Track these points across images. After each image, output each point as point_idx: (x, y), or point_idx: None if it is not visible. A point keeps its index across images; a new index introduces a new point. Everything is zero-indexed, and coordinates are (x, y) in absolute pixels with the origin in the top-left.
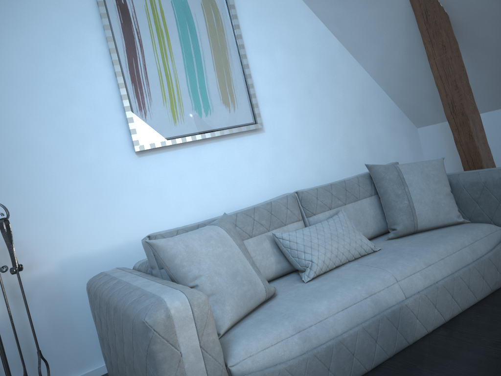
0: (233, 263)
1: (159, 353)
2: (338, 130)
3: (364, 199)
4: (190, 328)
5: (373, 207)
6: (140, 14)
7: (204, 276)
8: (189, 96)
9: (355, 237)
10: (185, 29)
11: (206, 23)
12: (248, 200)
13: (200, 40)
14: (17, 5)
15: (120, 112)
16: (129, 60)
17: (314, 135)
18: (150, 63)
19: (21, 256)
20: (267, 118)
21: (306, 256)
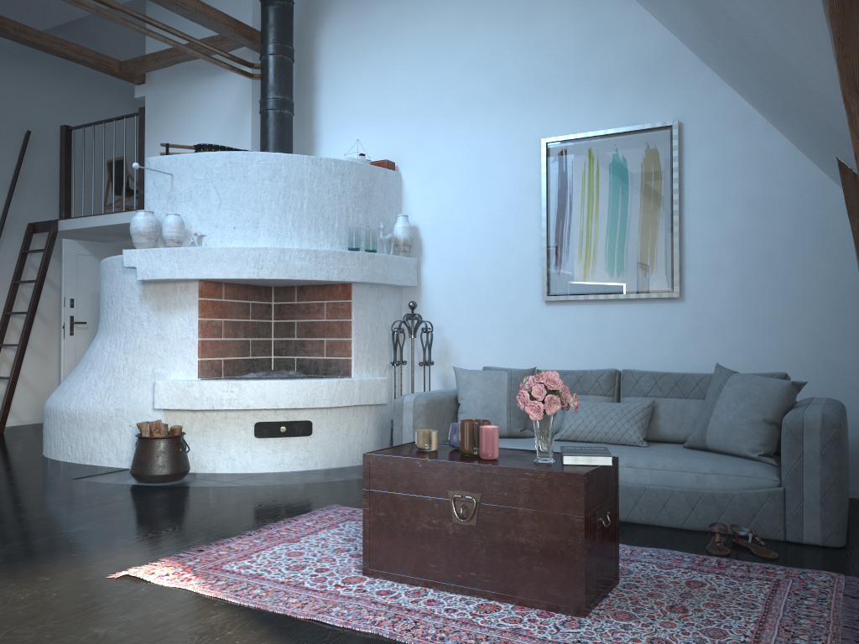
0: (490, 400)
1: (394, 419)
2: (805, 316)
3: (694, 400)
4: (410, 414)
5: (700, 411)
6: (574, 181)
7: (465, 399)
8: (602, 257)
9: (622, 425)
10: (614, 191)
11: (638, 184)
12: (643, 369)
13: (627, 202)
14: (488, 181)
15: (540, 265)
16: (555, 222)
17: (759, 316)
18: (573, 225)
19: (453, 359)
20: (693, 287)
21: (565, 421)
